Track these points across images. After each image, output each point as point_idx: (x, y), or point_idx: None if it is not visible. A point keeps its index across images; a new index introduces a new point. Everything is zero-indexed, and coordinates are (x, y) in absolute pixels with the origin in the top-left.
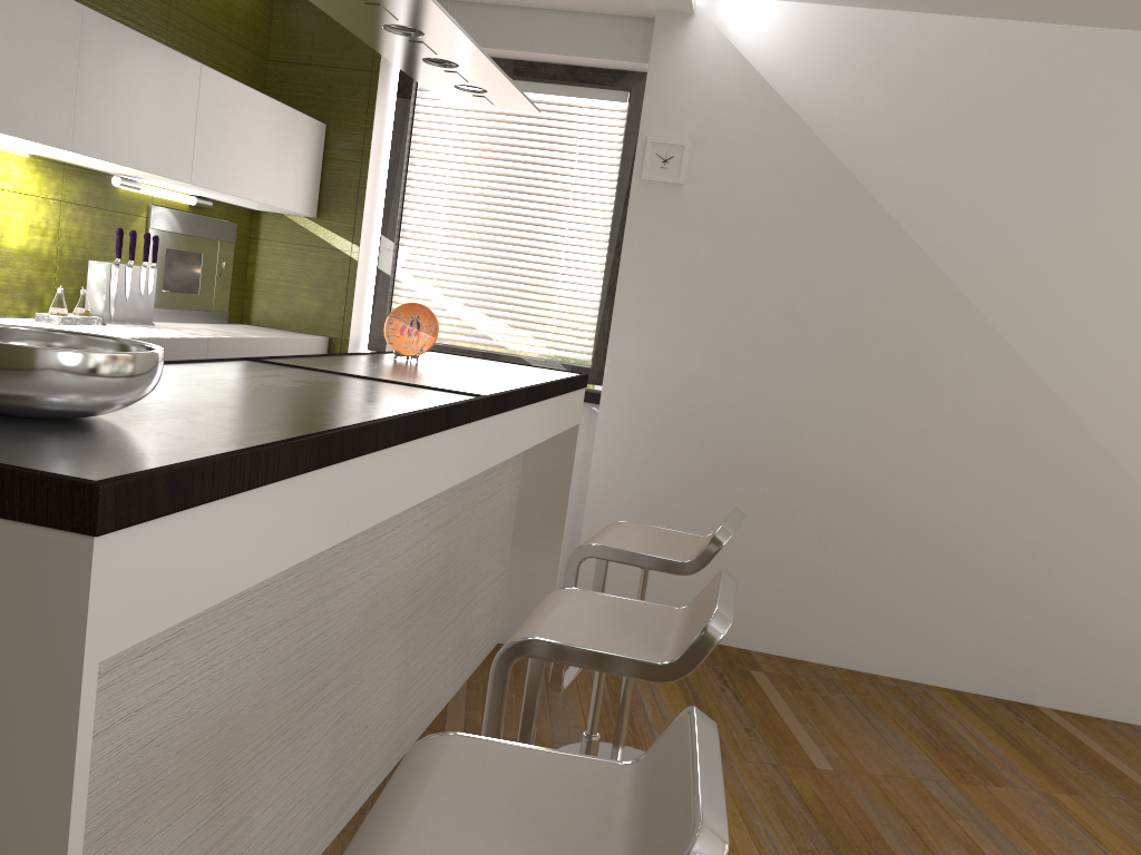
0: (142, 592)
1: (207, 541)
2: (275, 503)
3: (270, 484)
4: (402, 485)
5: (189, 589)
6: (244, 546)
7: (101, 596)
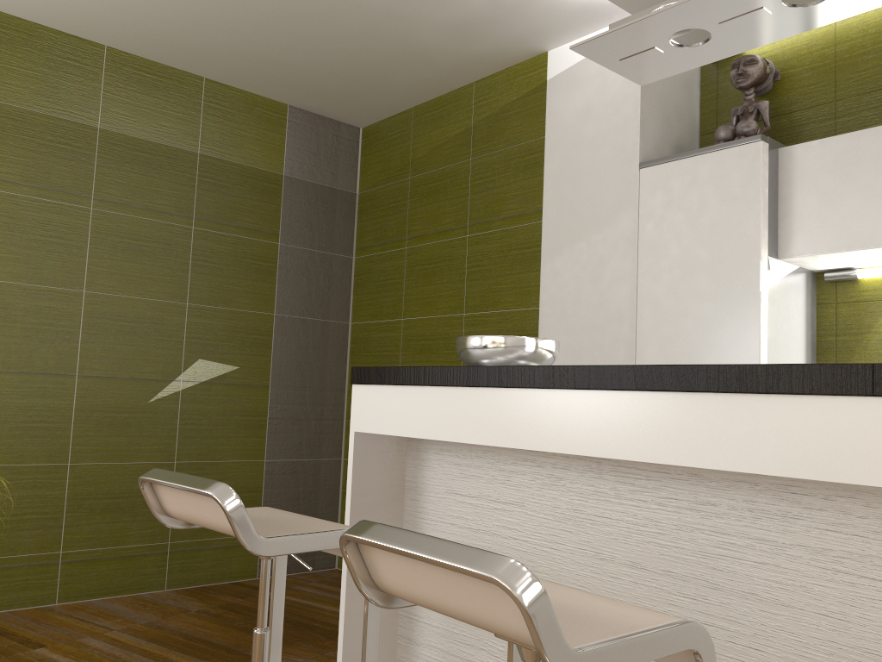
0: (368, 412)
1: (395, 403)
2: (435, 398)
3: (429, 387)
4: (593, 431)
5: (388, 421)
6: (415, 414)
7: (355, 406)
